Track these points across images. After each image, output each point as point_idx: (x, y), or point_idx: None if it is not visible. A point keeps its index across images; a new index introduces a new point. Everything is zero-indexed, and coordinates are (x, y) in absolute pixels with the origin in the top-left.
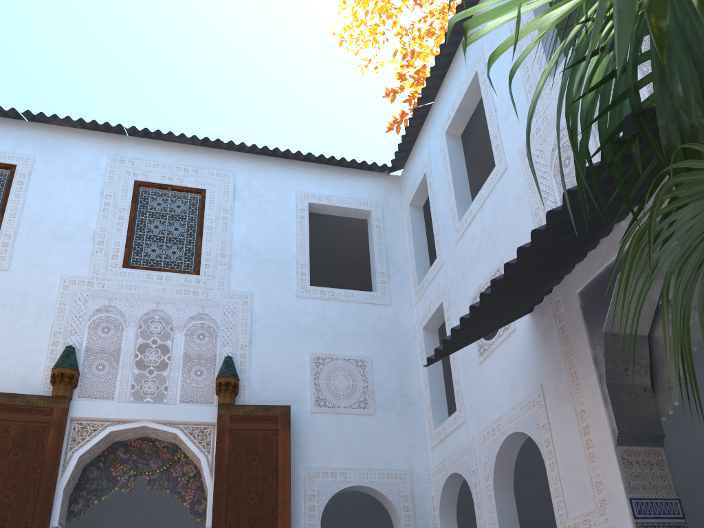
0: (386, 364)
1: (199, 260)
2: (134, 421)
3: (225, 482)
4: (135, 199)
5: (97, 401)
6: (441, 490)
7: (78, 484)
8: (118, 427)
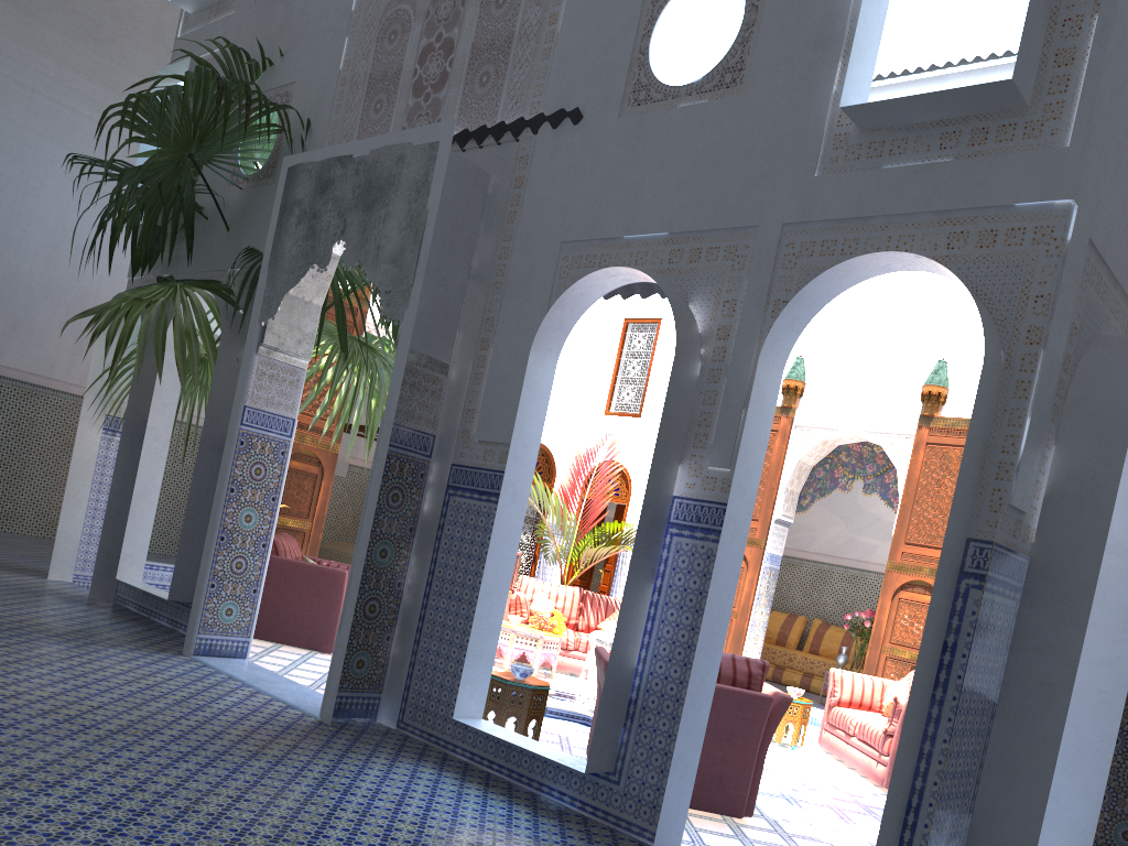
0: None
1: None
2: None
3: None
4: None
5: None
6: (978, 296)
7: None
8: None
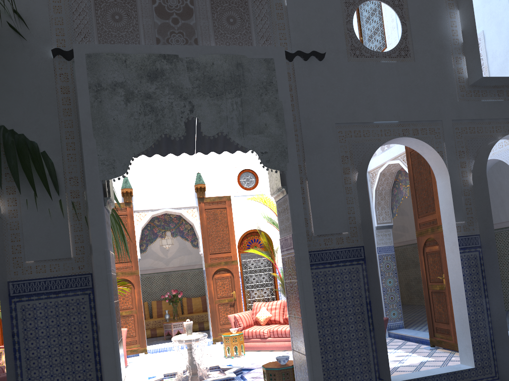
0: (496, 28)
1: (385, 35)
2: (384, 163)
3: (413, 188)
4: (357, 19)
5: (372, 159)
6: None
7: (392, 199)
8: (381, 170)
